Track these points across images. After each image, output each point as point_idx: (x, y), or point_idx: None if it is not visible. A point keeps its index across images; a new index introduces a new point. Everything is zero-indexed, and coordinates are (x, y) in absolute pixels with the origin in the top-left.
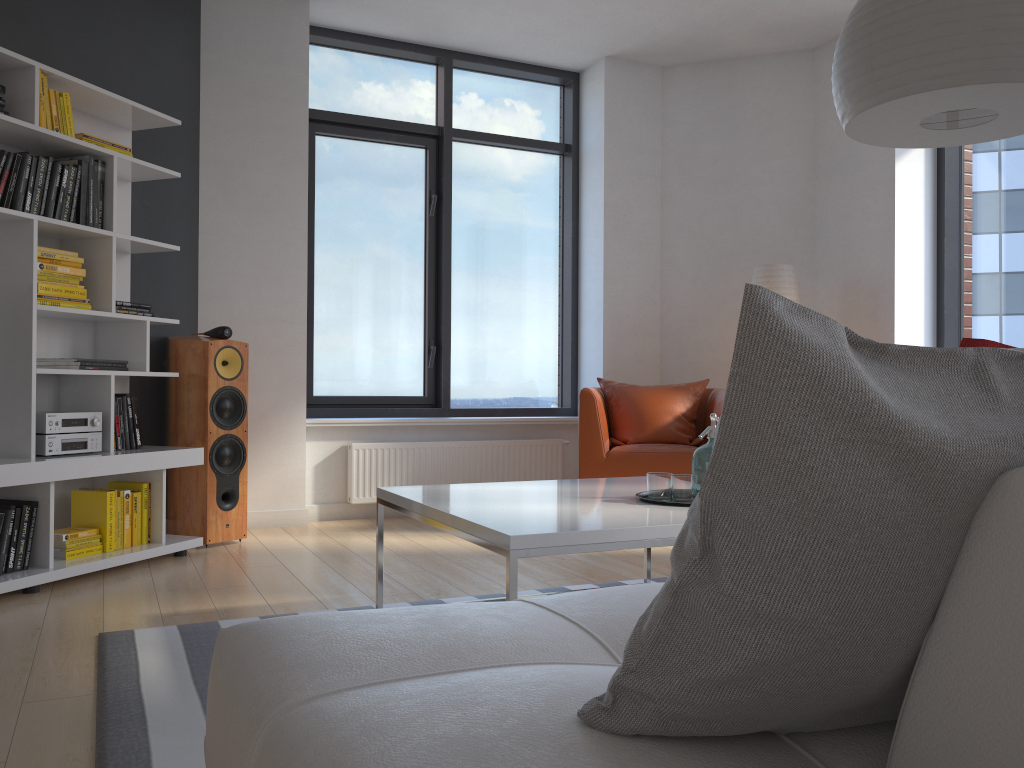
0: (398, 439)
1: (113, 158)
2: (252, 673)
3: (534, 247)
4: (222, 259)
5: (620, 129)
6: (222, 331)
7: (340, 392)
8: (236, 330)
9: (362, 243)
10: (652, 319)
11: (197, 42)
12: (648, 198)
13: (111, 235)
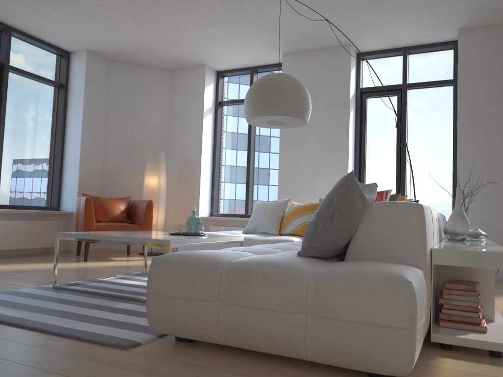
0: None
1: None
2: (196, 261)
3: (43, 129)
4: None
5: (91, 83)
6: None
7: None
8: None
9: None
10: (99, 169)
11: None
12: (100, 115)
13: None
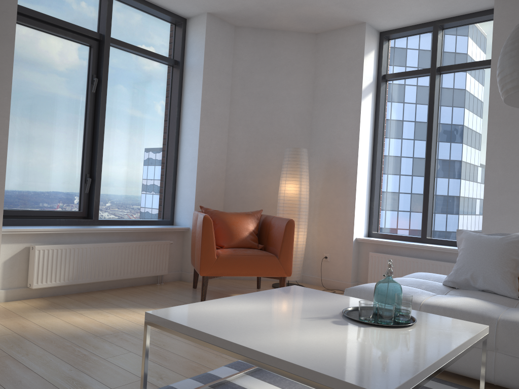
0: (66, 241)
1: None
2: None
3: (153, 120)
4: None
5: (212, 57)
6: None
7: (20, 207)
8: None
9: (43, 104)
10: (222, 170)
11: None
12: (224, 100)
13: None
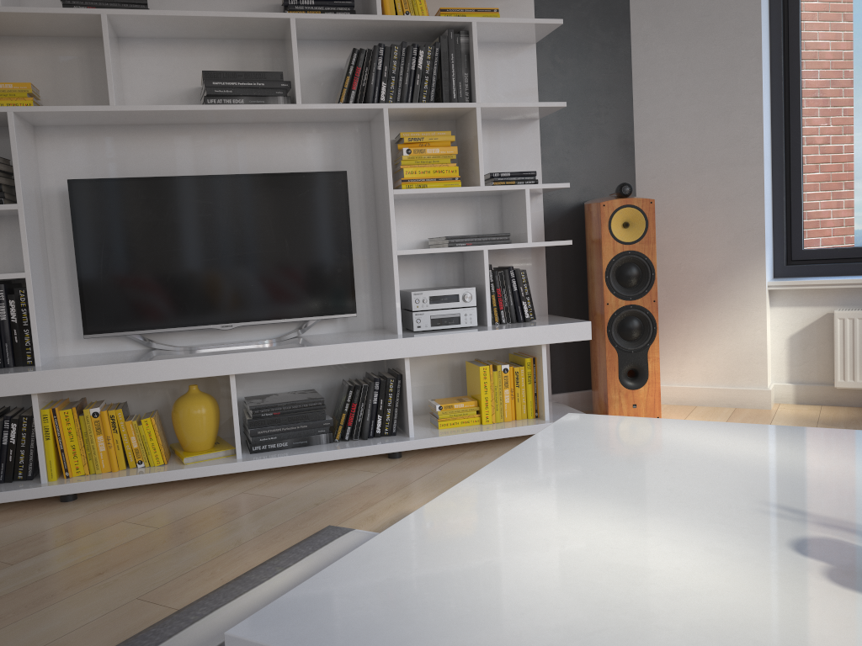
0: None
1: (471, 25)
2: None
3: None
4: (658, 103)
5: None
6: (619, 189)
7: (843, 243)
8: (677, 182)
9: None
10: None
11: None
12: None
13: (474, 106)
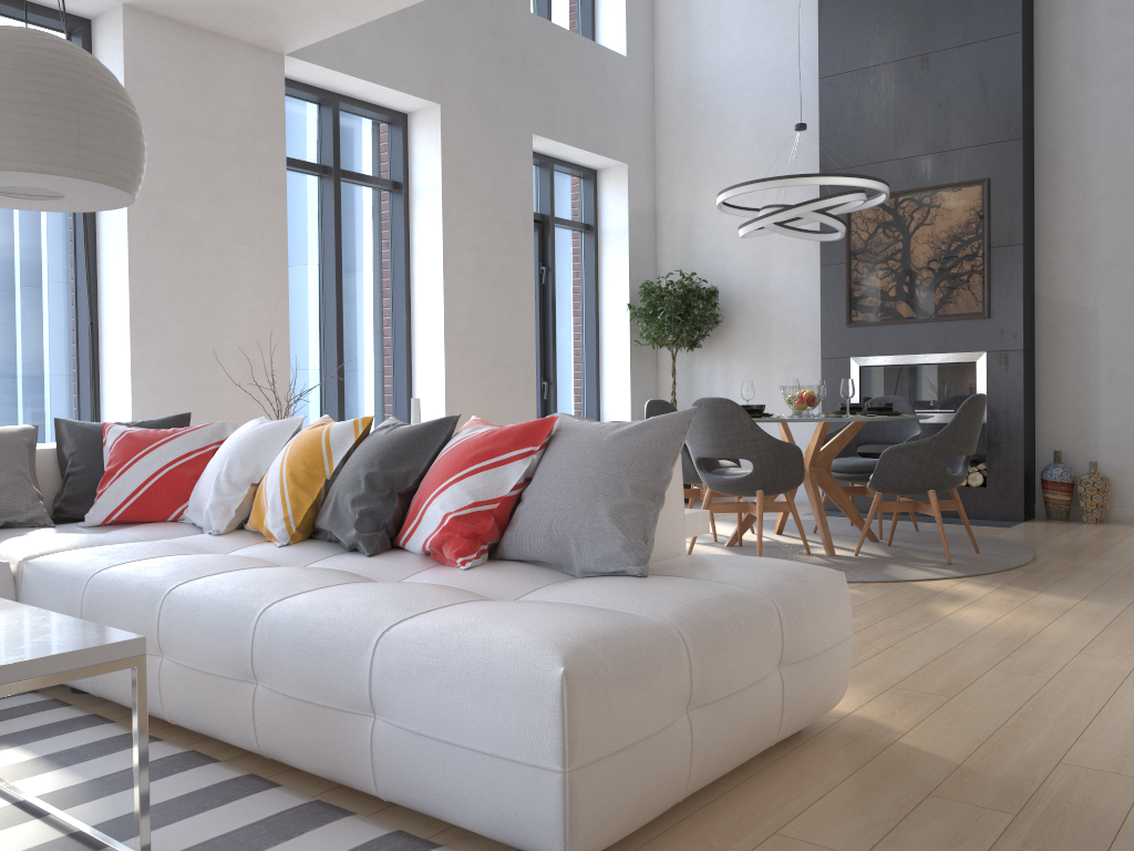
0: None
1: None
2: (638, 640)
3: None
4: None
5: None
6: None
7: None
8: None
9: None
10: None
11: None
12: None
13: None
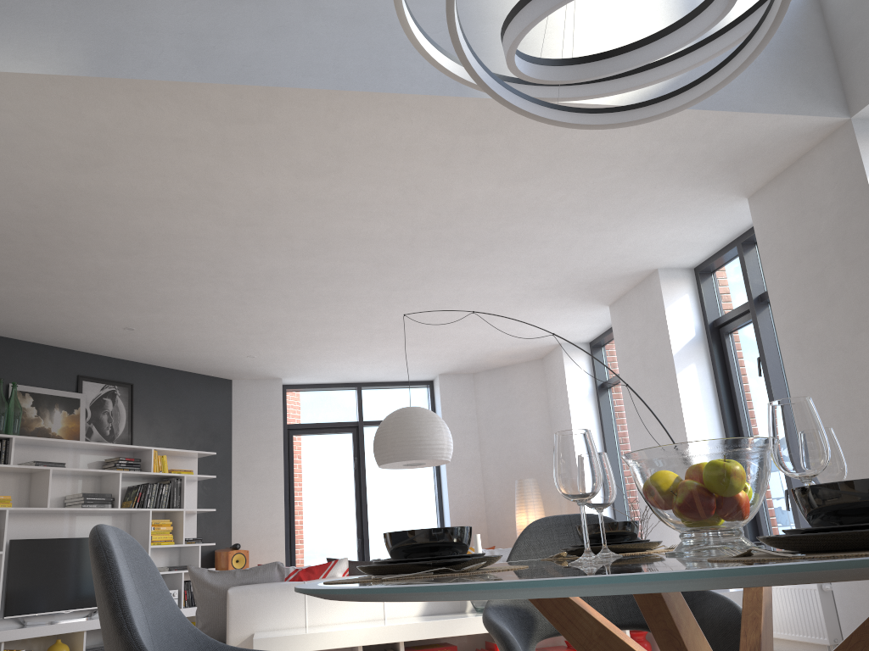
0: None
1: (184, 477)
2: None
3: (416, 476)
4: (243, 508)
5: (451, 410)
6: (235, 545)
7: None
8: (250, 542)
9: (320, 487)
10: (480, 511)
11: (230, 408)
12: (471, 444)
13: (183, 510)
